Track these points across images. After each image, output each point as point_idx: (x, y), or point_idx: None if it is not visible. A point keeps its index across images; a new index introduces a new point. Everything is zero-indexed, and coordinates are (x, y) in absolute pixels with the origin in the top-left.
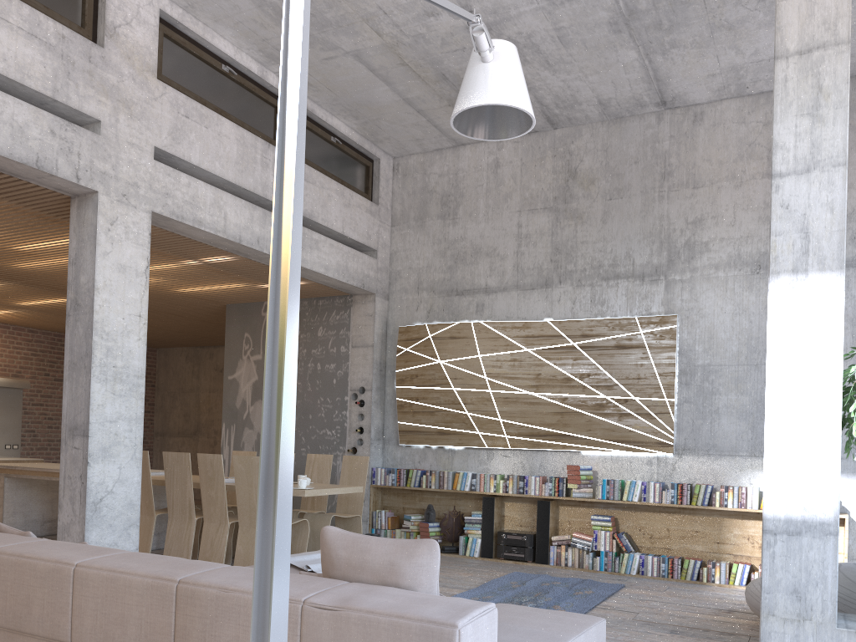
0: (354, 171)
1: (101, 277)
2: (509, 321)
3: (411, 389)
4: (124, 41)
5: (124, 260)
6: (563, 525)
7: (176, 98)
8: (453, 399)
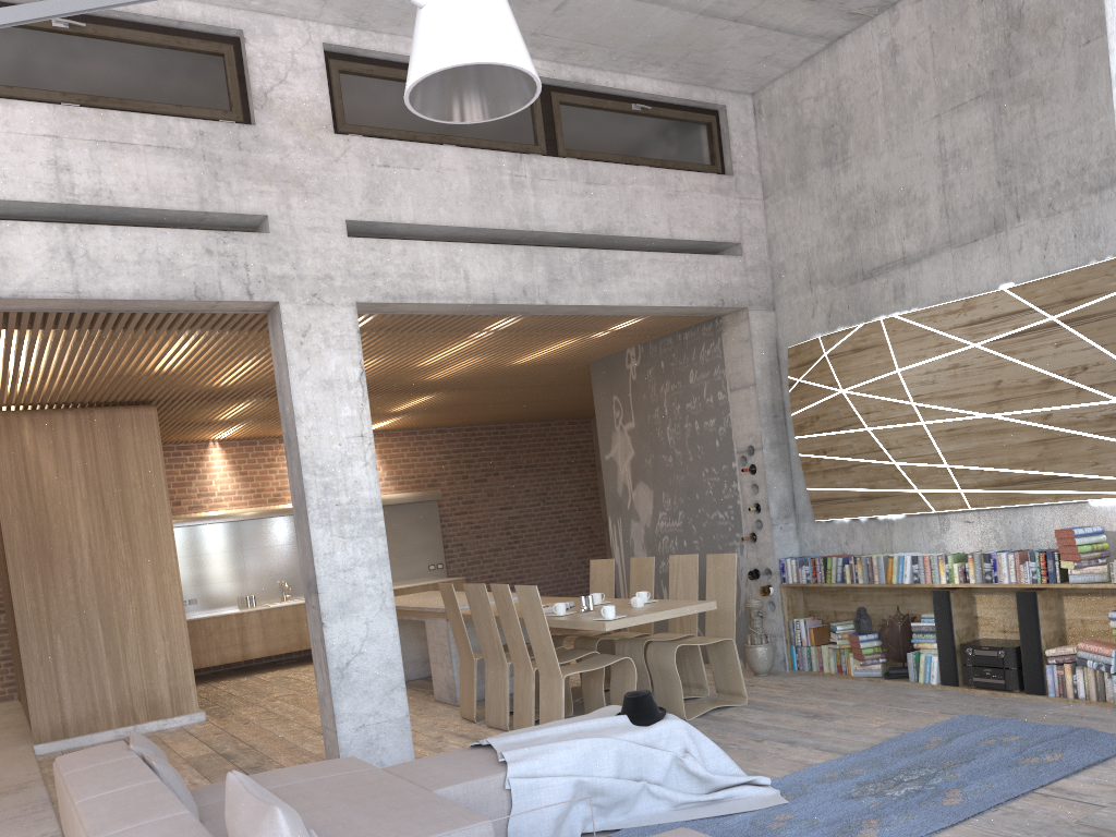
0: (685, 139)
1: (301, 403)
2: (940, 304)
3: (814, 439)
4: (281, 105)
5: (329, 373)
6: (1072, 628)
7: (366, 147)
8: (870, 444)
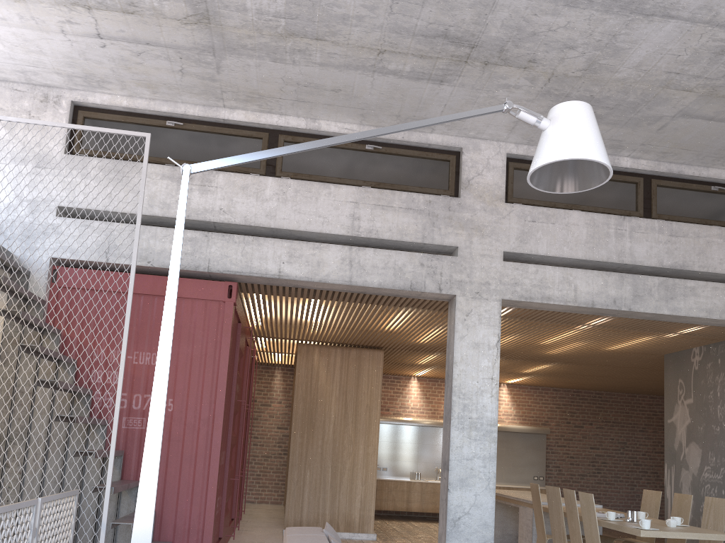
0: None
1: (458, 354)
2: None
3: None
4: (476, 186)
5: (478, 339)
6: None
7: (523, 210)
8: None
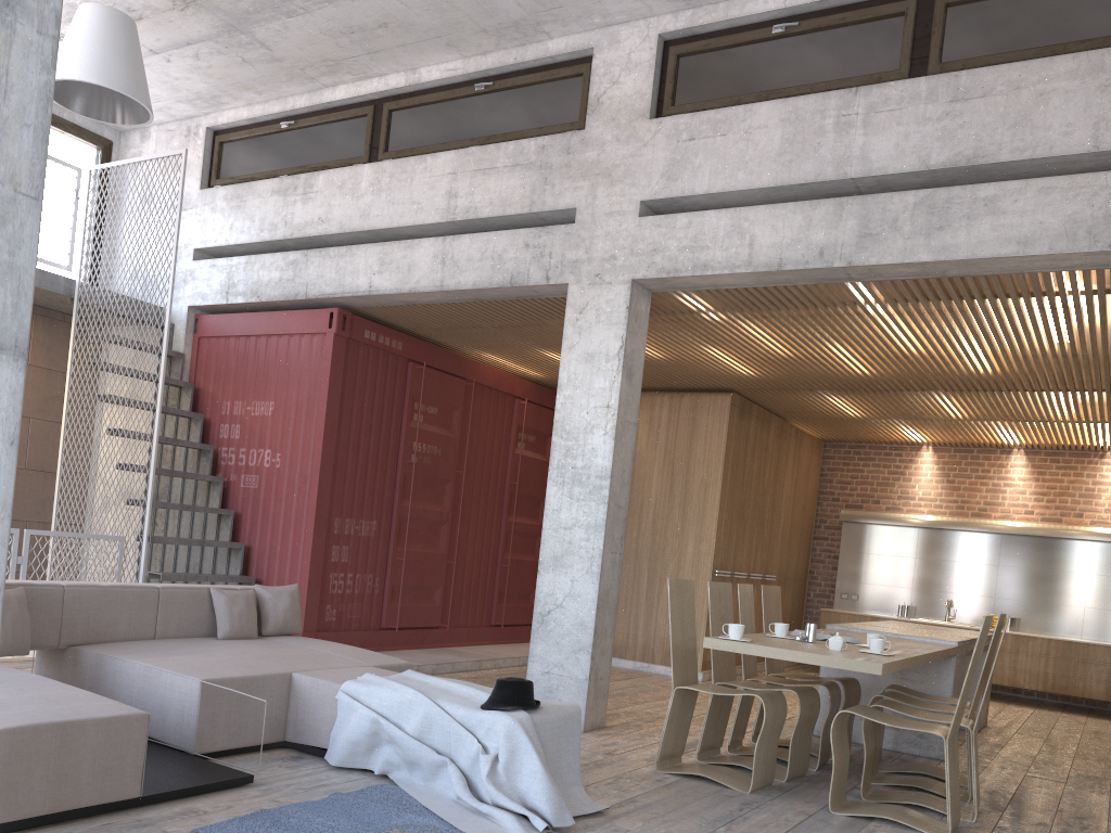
0: None
1: (565, 373)
2: None
3: None
4: (609, 105)
5: (593, 347)
6: None
7: (676, 125)
8: None
